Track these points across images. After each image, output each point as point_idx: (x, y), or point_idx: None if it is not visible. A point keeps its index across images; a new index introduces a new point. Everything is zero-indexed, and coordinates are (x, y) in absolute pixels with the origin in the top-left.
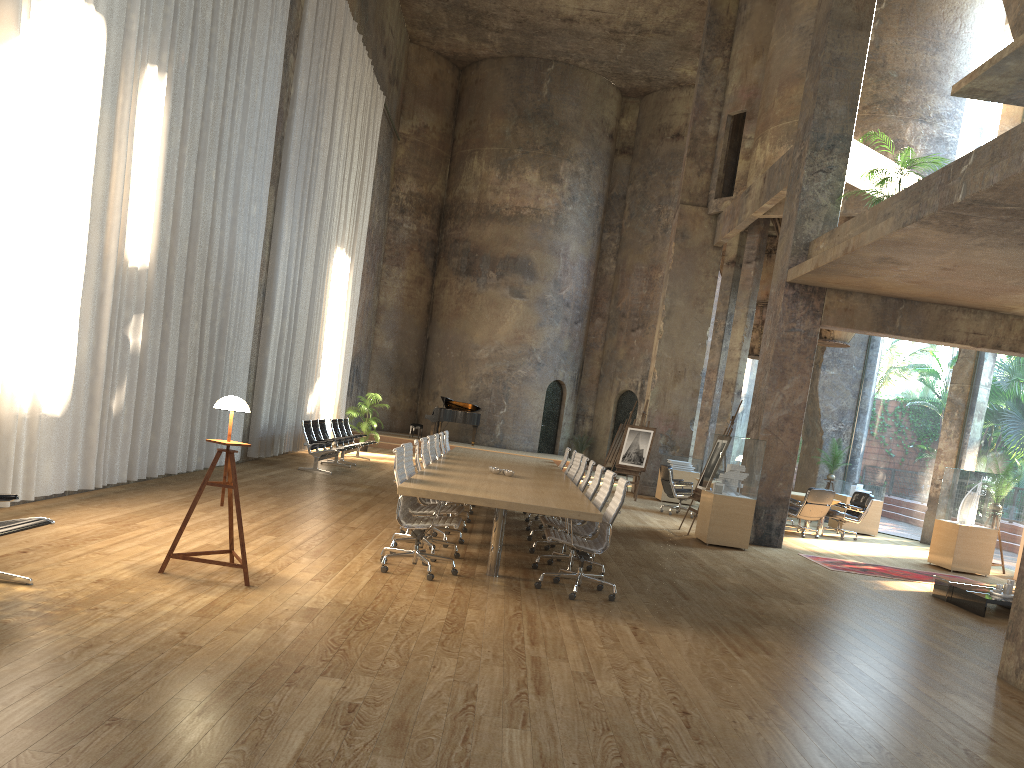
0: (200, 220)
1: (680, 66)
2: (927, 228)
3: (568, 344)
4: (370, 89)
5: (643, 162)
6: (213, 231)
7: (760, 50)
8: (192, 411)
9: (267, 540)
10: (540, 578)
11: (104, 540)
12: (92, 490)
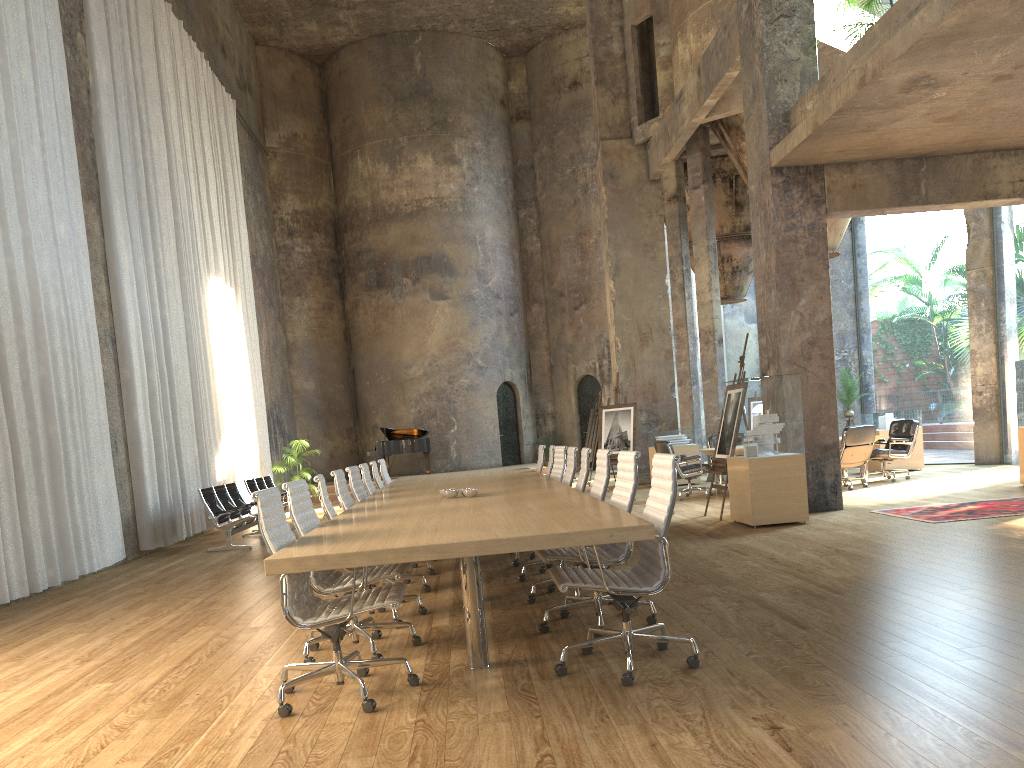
0: None
1: (560, 4)
2: None
3: (508, 339)
4: (212, 90)
5: (544, 123)
6: None
7: None
8: (20, 510)
9: (91, 695)
10: (562, 657)
11: None
12: None
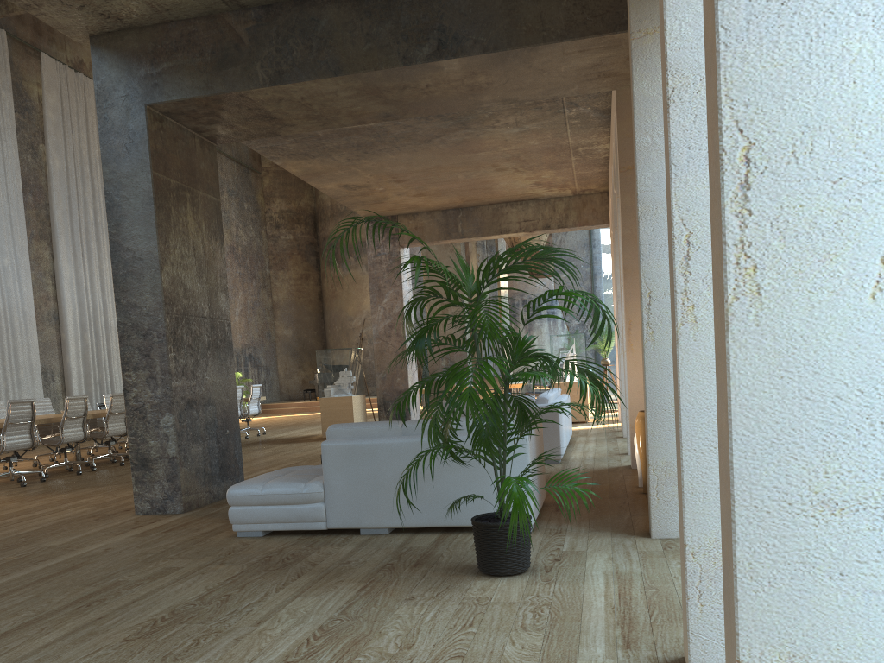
0: None
1: None
2: (288, 160)
3: None
4: None
5: None
6: None
7: None
8: None
9: None
10: None
11: None
12: None
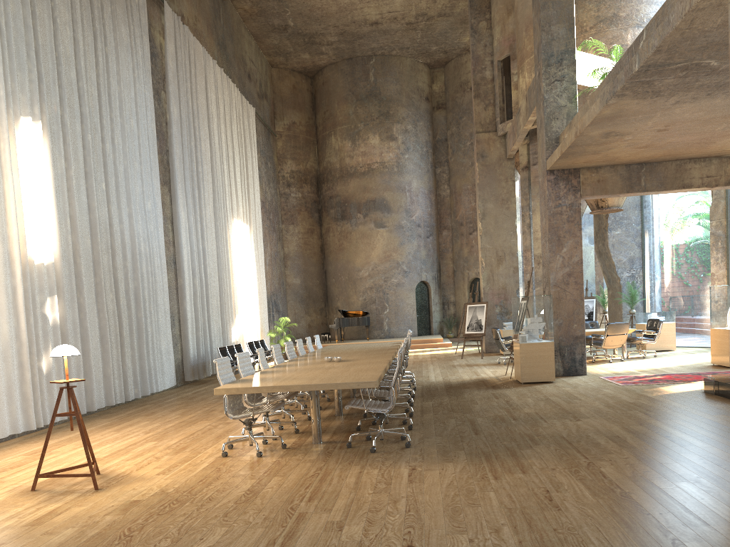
0: (96, 220)
1: (464, 36)
2: (625, 99)
3: (425, 253)
4: (240, 105)
5: (454, 111)
6: (112, 226)
7: (511, 8)
8: (122, 357)
9: (148, 446)
10: (349, 439)
11: (12, 470)
12: (41, 429)
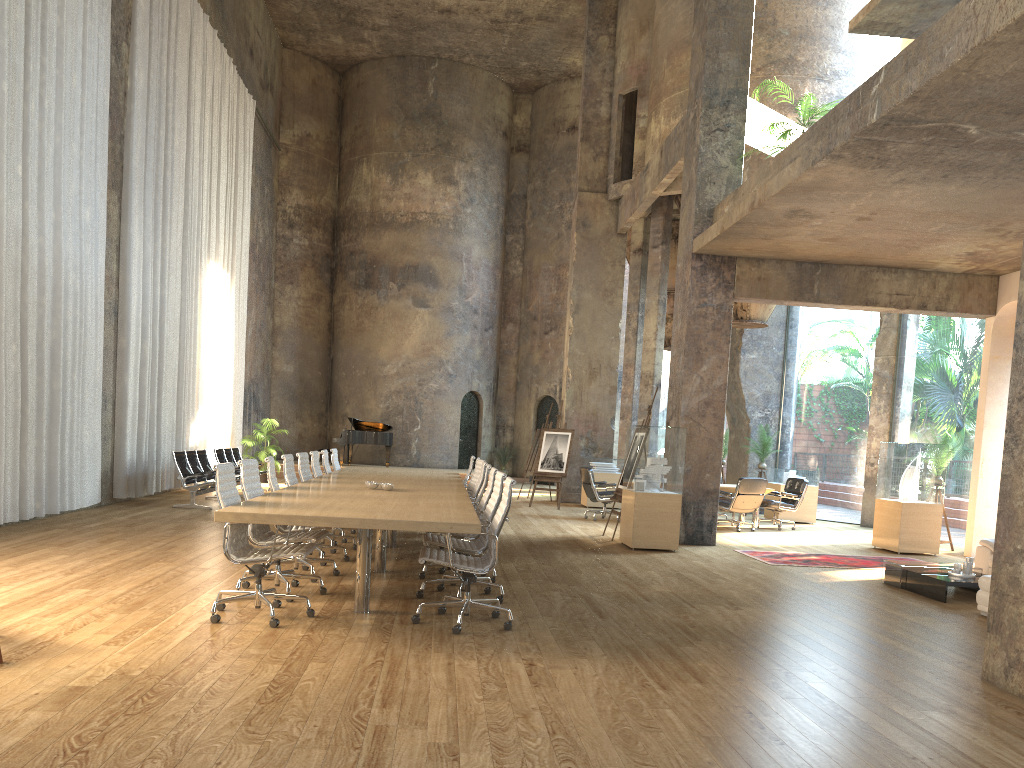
0: (3, 222)
1: (568, 55)
2: (840, 164)
3: (480, 352)
4: (235, 91)
5: (541, 158)
6: (27, 237)
7: (646, 24)
8: (21, 449)
9: (75, 595)
10: (418, 610)
11: None
12: None
